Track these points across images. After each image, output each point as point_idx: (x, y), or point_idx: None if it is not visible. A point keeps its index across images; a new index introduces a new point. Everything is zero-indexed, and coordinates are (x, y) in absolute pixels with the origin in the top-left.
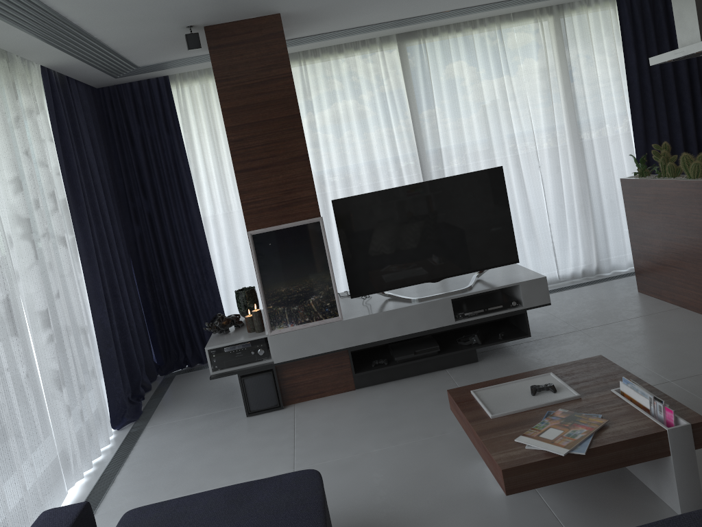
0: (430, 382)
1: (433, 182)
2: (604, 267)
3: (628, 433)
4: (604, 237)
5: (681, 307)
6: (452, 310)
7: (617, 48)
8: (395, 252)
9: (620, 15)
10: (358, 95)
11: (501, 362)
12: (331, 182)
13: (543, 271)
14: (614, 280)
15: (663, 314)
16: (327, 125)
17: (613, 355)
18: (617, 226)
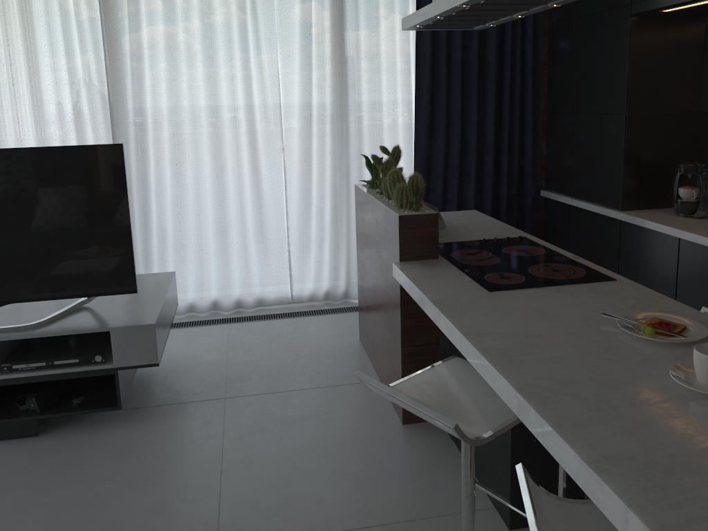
0: None
1: (2, 153)
2: (354, 291)
3: None
4: None
5: (380, 379)
6: None
7: (412, 5)
8: None
9: None
10: (23, 5)
11: (64, 444)
12: None
13: (271, 287)
14: (353, 314)
15: (348, 389)
16: None
17: (209, 464)
18: None
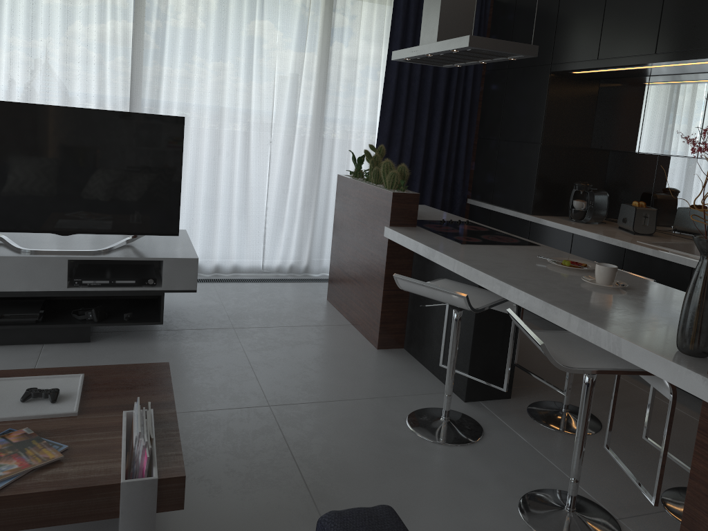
0: (8, 357)
1: (90, 112)
2: (314, 267)
3: (69, 480)
4: (322, 236)
5: (352, 324)
6: (67, 273)
7: (385, 40)
8: (16, 186)
9: (396, 6)
10: None
11: (115, 348)
12: (6, 89)
13: (247, 257)
14: (315, 283)
15: (329, 328)
16: (19, 17)
17: (241, 364)
18: None
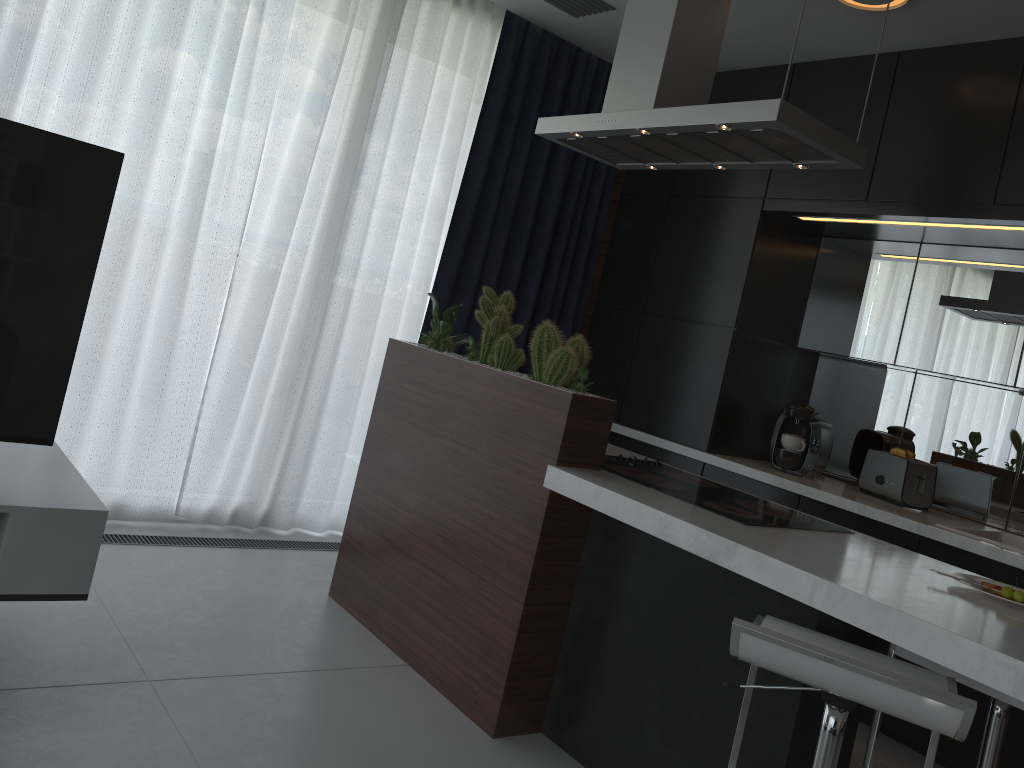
0: None
1: None
2: (281, 515)
3: None
4: (307, 454)
5: (407, 663)
6: None
7: (471, 108)
8: None
9: (499, 53)
10: None
11: None
12: None
13: (147, 486)
14: (290, 552)
15: (367, 677)
16: None
17: None
18: (339, 440)
